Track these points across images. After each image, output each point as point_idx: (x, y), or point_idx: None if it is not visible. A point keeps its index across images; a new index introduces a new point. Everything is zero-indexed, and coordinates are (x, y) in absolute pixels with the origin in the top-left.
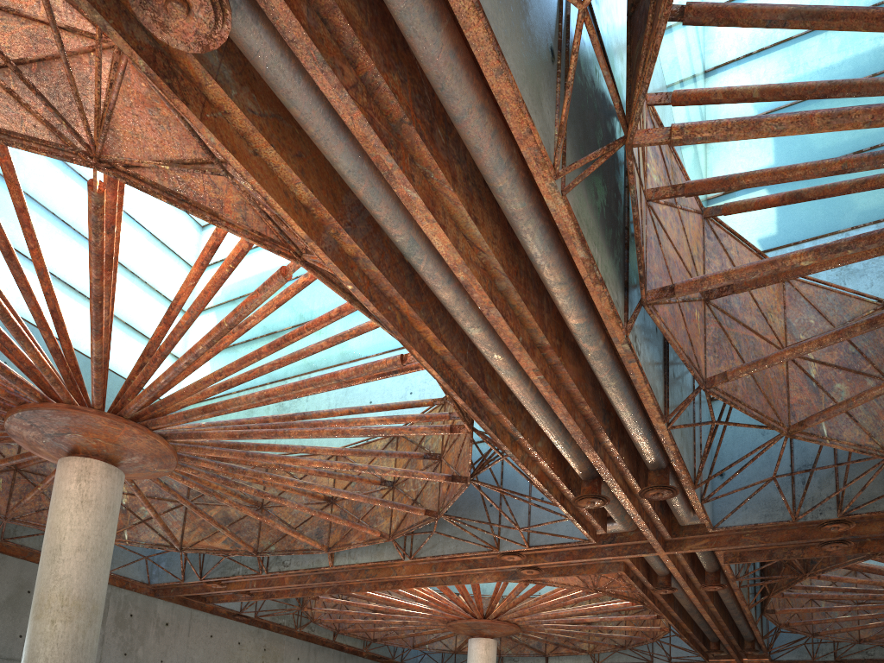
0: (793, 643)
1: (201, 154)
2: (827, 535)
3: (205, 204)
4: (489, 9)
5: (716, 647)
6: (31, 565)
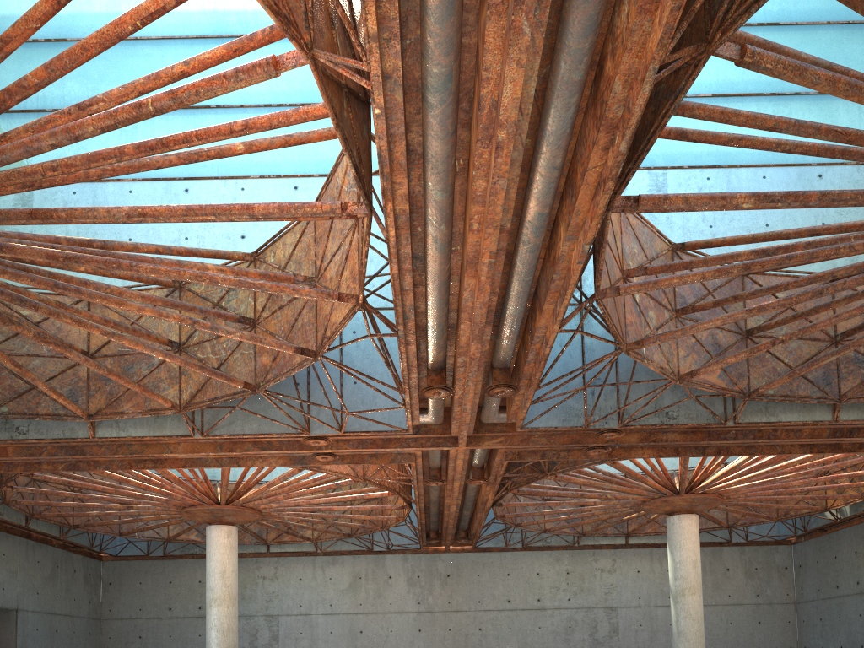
0: (499, 532)
1: None
2: (598, 441)
3: None
4: None
5: (436, 535)
6: None
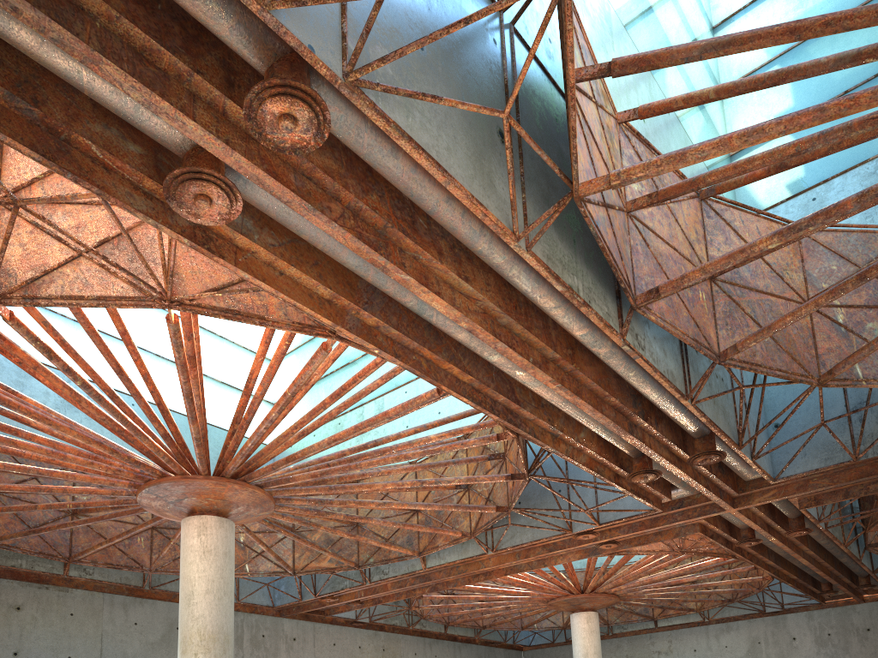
0: None
1: None
2: None
3: (254, 311)
4: (429, 140)
5: (828, 587)
6: (176, 605)
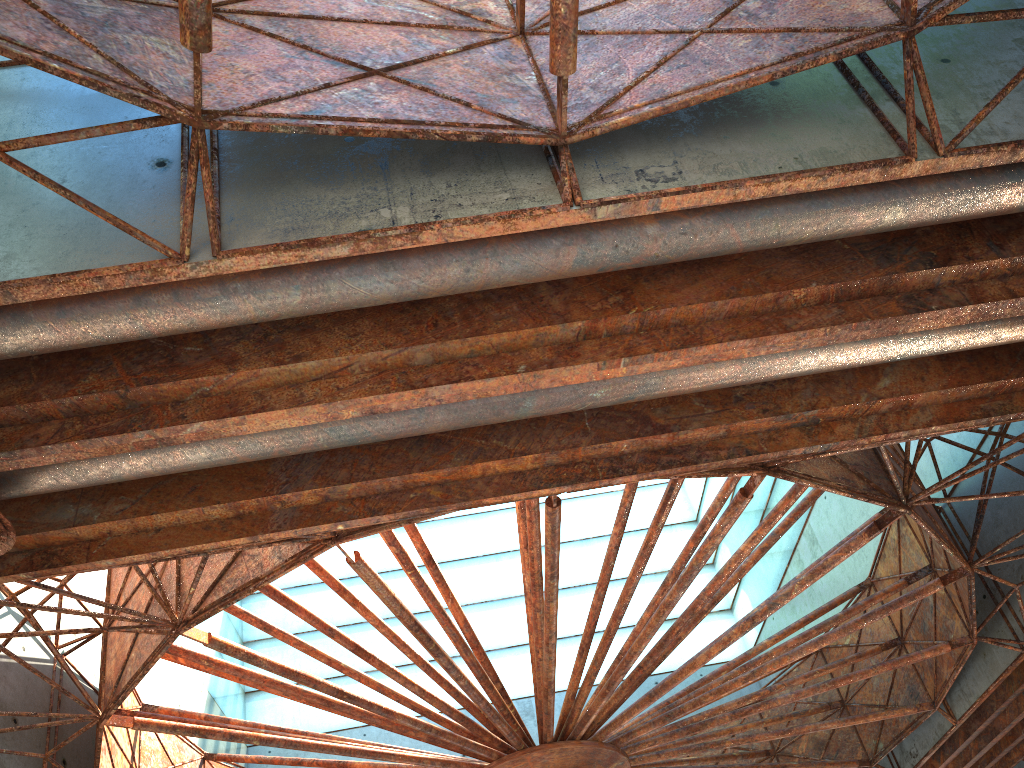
0: None
1: None
2: None
3: (250, 578)
4: None
5: None
6: None
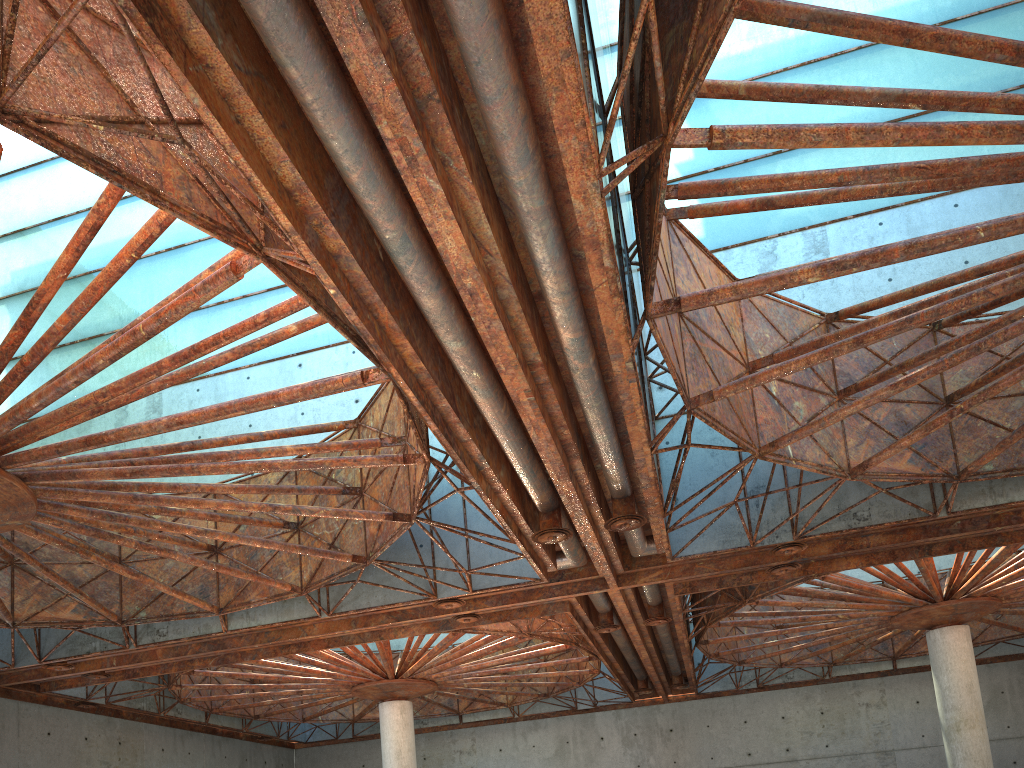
0: (720, 673)
1: (126, 110)
2: (779, 559)
3: (142, 178)
4: None
5: (644, 685)
6: None
